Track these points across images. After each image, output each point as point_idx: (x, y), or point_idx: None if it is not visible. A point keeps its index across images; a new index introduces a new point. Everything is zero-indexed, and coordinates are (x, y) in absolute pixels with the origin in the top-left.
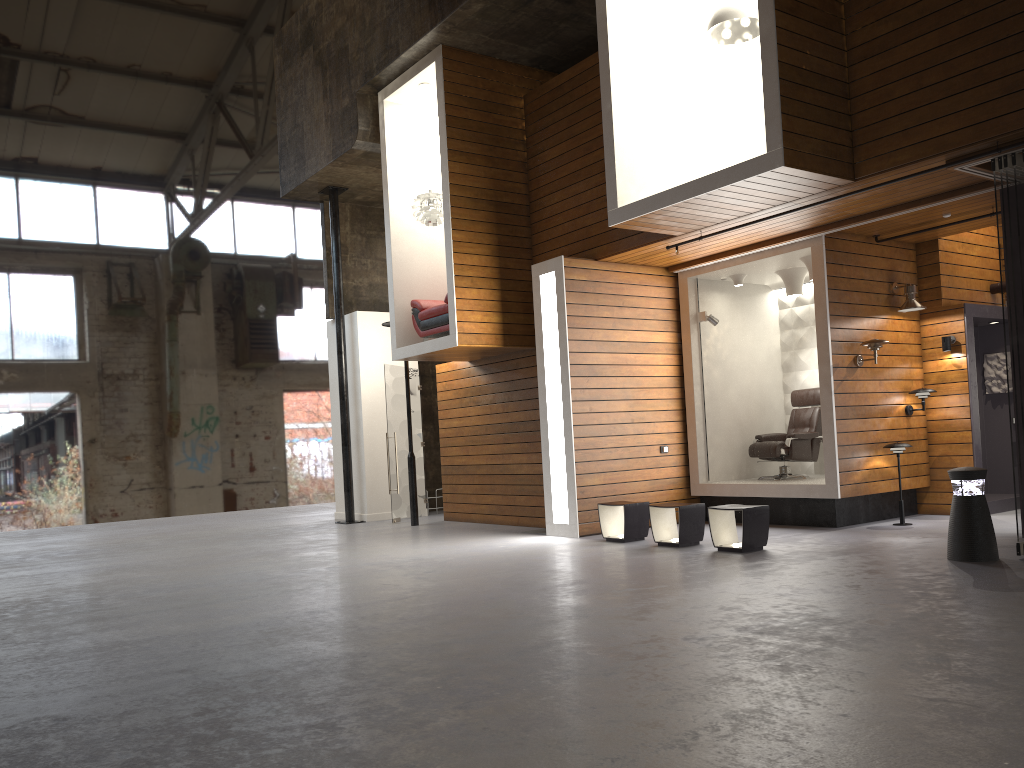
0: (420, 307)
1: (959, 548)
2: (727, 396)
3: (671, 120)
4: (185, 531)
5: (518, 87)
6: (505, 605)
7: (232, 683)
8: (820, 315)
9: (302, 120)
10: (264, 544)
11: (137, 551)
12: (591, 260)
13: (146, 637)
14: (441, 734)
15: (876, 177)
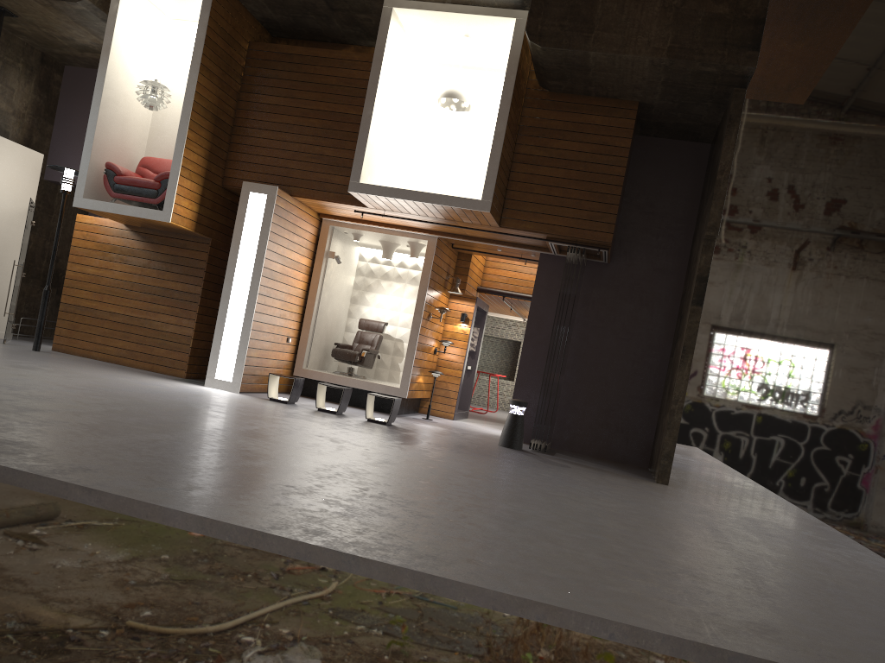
0: (120, 172)
1: (509, 441)
2: (326, 312)
3: (389, 133)
4: None
5: (248, 33)
6: (342, 442)
7: (325, 474)
8: (423, 284)
9: None
10: None
11: None
12: (289, 195)
13: (147, 433)
14: (506, 508)
15: (510, 229)
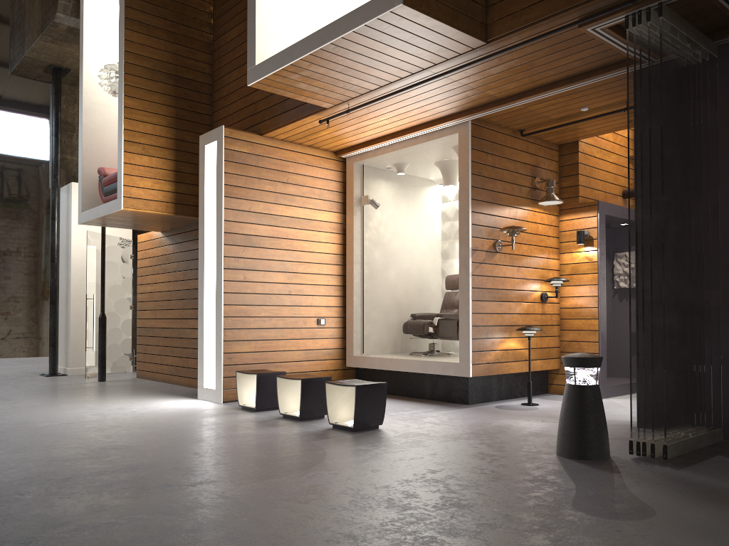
0: (103, 174)
1: (568, 443)
2: (387, 276)
3: None
4: None
5: None
6: None
7: None
8: (463, 199)
9: (24, 0)
10: None
11: None
12: (255, 134)
13: None
14: None
15: (508, 39)
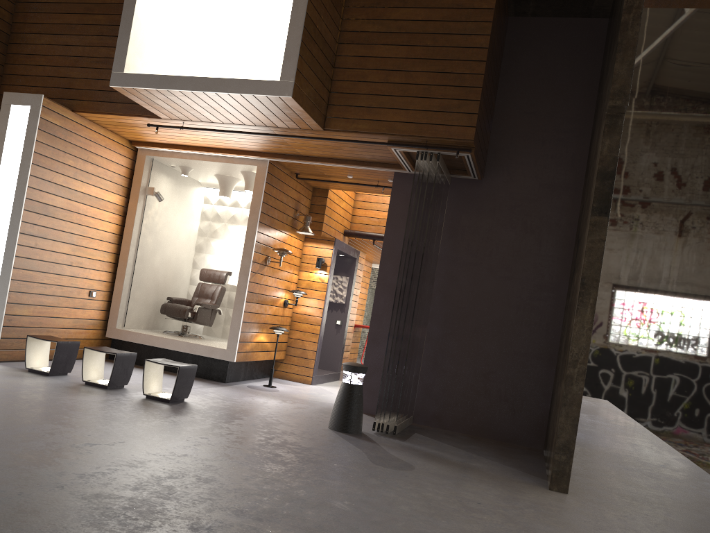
0: None
1: (341, 422)
2: (153, 261)
3: (182, 19)
4: None
5: None
6: None
7: None
8: (252, 220)
9: None
10: None
11: None
12: (69, 110)
13: None
14: None
15: (339, 133)
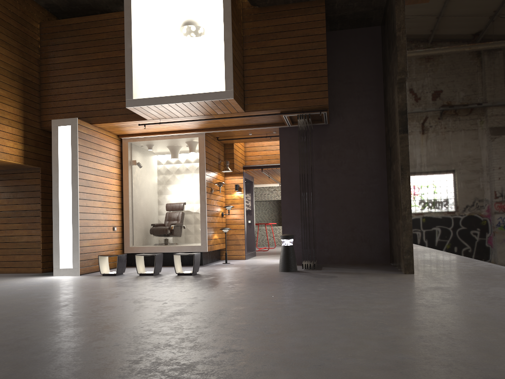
0: None
1: (286, 266)
2: (140, 204)
3: (150, 62)
4: None
5: (37, 16)
6: (144, 301)
7: (100, 349)
8: (202, 168)
9: None
10: None
11: None
12: (89, 123)
13: None
14: (295, 341)
15: (253, 112)
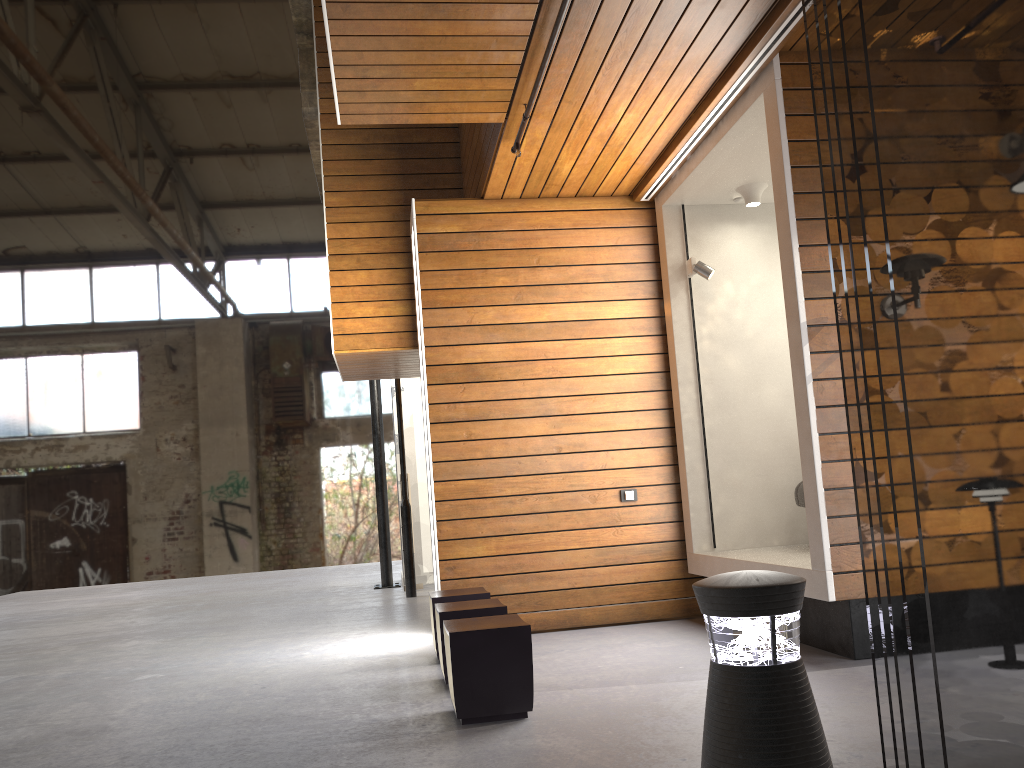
0: None
1: None
2: (760, 400)
3: None
4: (237, 590)
5: None
6: None
7: None
8: (782, 223)
9: None
10: (183, 619)
11: (79, 620)
12: (471, 199)
13: None
14: None
15: None
